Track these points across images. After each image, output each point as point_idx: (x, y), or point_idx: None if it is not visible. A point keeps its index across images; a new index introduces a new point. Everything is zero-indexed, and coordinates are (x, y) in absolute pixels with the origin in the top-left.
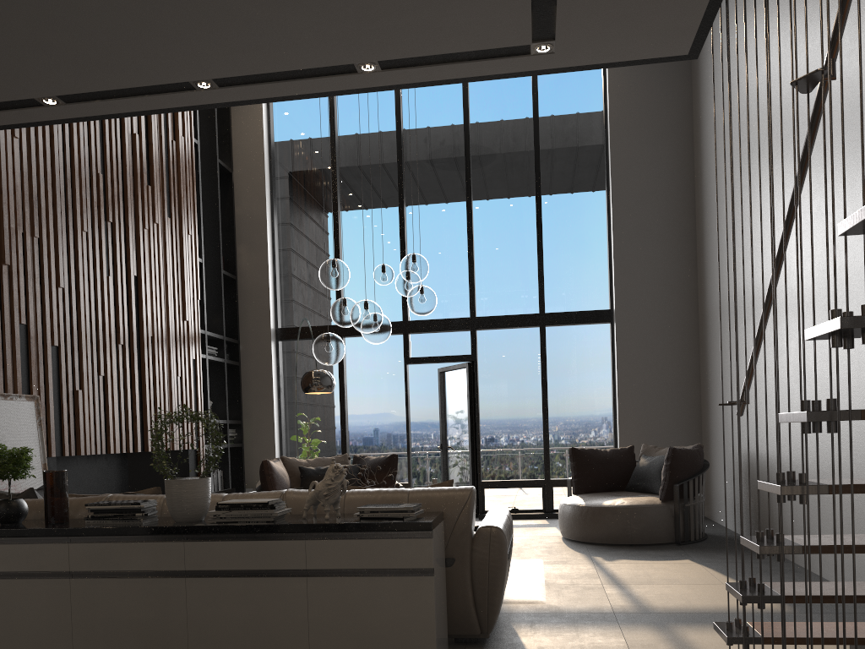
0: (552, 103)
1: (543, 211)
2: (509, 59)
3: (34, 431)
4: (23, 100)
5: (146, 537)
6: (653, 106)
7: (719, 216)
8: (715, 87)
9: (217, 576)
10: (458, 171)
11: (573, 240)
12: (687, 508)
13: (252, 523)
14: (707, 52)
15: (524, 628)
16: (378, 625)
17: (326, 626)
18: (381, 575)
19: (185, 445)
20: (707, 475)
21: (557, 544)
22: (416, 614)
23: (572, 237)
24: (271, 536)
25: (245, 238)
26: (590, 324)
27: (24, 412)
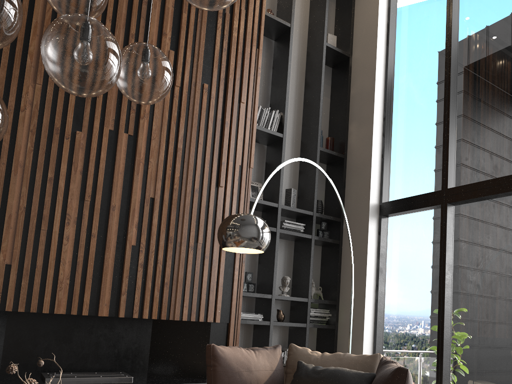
0: None
1: None
2: None
3: None
4: None
5: None
6: None
7: None
8: None
9: None
10: None
11: None
12: None
13: None
14: None
15: None
16: None
17: None
18: None
19: (199, 317)
20: None
21: None
22: None
23: None
24: None
25: (356, 116)
26: None
27: None
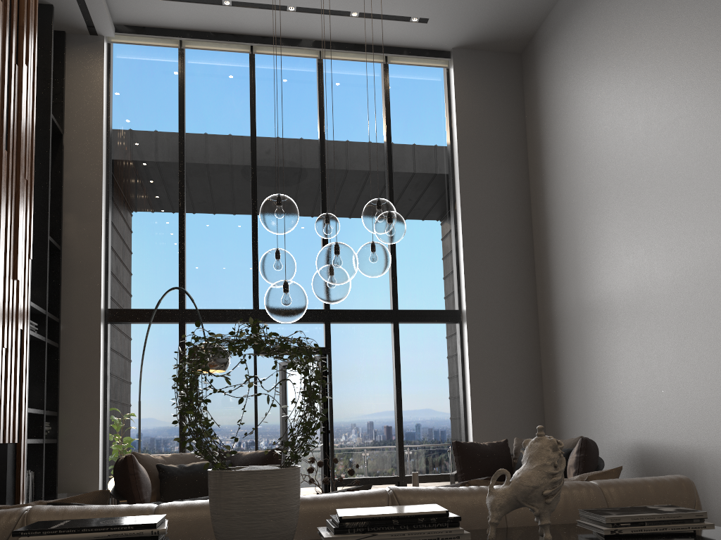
0: (401, 117)
1: None
2: None
3: None
4: None
5: None
6: (494, 131)
7: (578, 225)
8: (571, 112)
9: None
10: (312, 166)
11: (421, 243)
12: None
13: None
14: (554, 86)
15: None
16: None
17: None
18: None
19: (6, 438)
20: None
21: None
22: None
23: (421, 241)
24: None
25: (74, 207)
26: (439, 323)
27: None
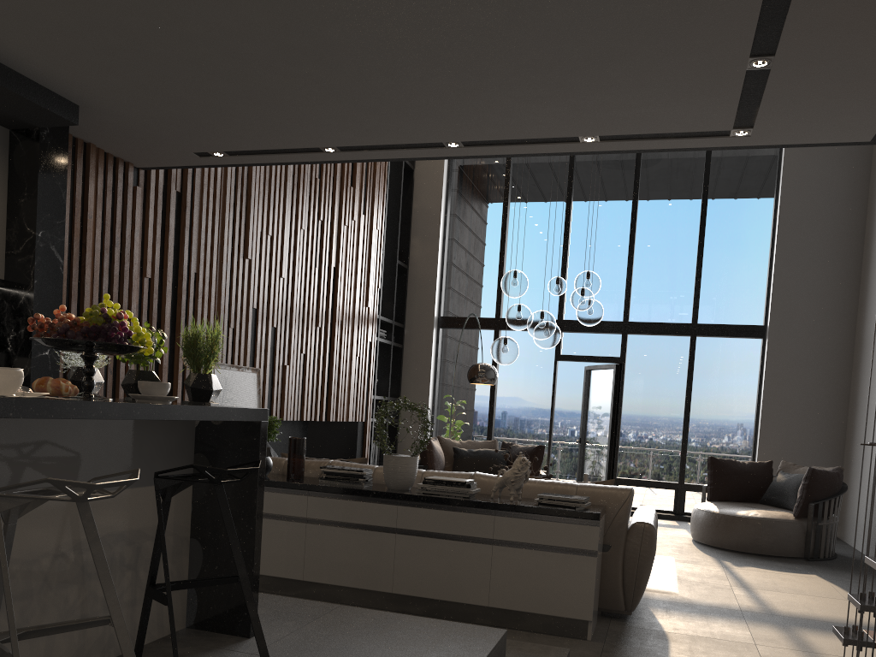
0: None
1: (707, 224)
2: (710, 138)
3: (254, 398)
4: (309, 147)
5: (368, 499)
6: None
7: None
8: None
9: (420, 536)
10: (626, 179)
11: (733, 254)
12: (819, 527)
13: (453, 497)
14: None
15: (660, 612)
16: (546, 591)
17: (504, 586)
18: (553, 551)
19: (356, 418)
20: (844, 497)
21: (688, 545)
22: (579, 586)
23: (733, 252)
24: (467, 509)
25: (419, 231)
26: (742, 338)
27: (249, 382)
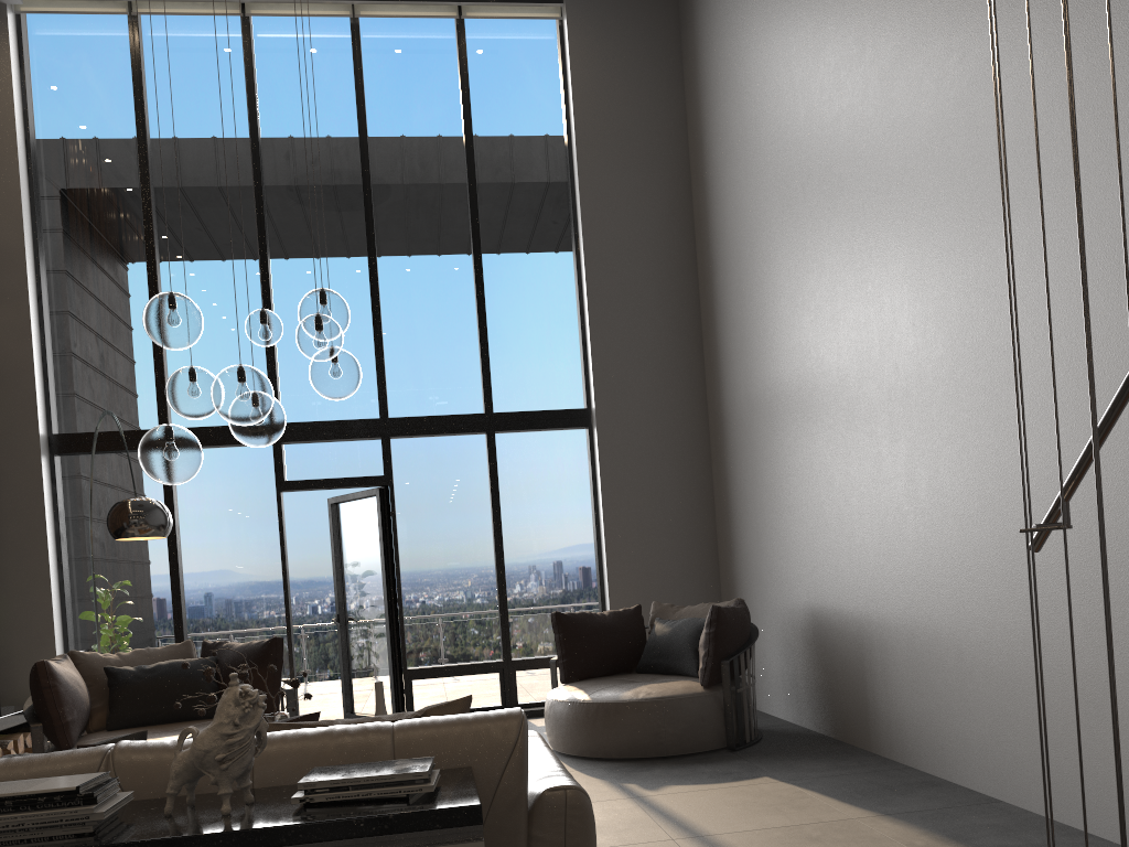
0: (490, 105)
1: (484, 263)
2: None
3: None
4: None
5: None
6: (635, 121)
7: (744, 275)
8: (732, 92)
9: None
10: (351, 194)
11: (529, 307)
12: (739, 695)
13: (40, 846)
14: (713, 46)
15: None
16: None
17: None
18: None
19: None
20: None
21: None
22: None
23: (527, 303)
24: None
25: None
26: (559, 430)
27: None
